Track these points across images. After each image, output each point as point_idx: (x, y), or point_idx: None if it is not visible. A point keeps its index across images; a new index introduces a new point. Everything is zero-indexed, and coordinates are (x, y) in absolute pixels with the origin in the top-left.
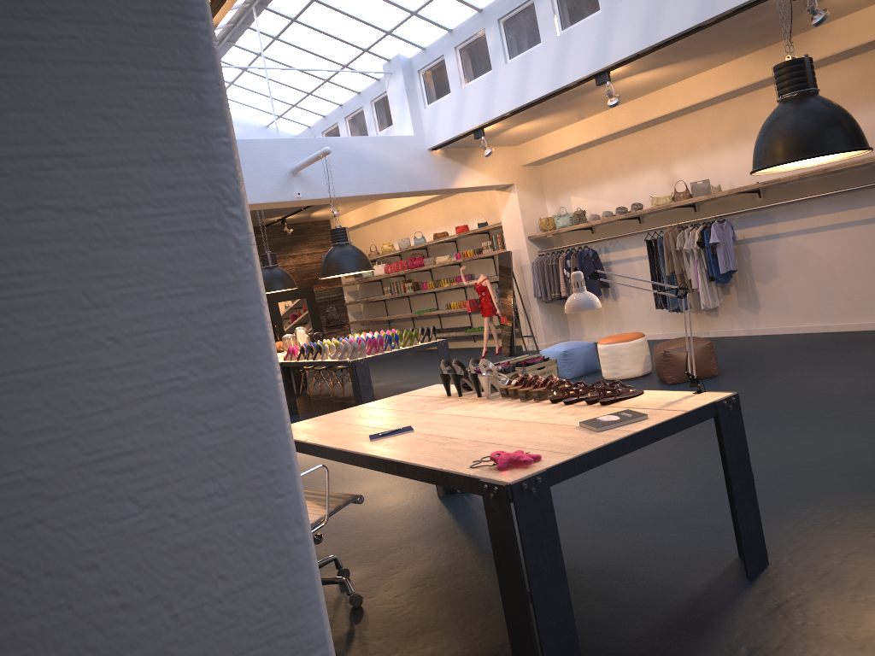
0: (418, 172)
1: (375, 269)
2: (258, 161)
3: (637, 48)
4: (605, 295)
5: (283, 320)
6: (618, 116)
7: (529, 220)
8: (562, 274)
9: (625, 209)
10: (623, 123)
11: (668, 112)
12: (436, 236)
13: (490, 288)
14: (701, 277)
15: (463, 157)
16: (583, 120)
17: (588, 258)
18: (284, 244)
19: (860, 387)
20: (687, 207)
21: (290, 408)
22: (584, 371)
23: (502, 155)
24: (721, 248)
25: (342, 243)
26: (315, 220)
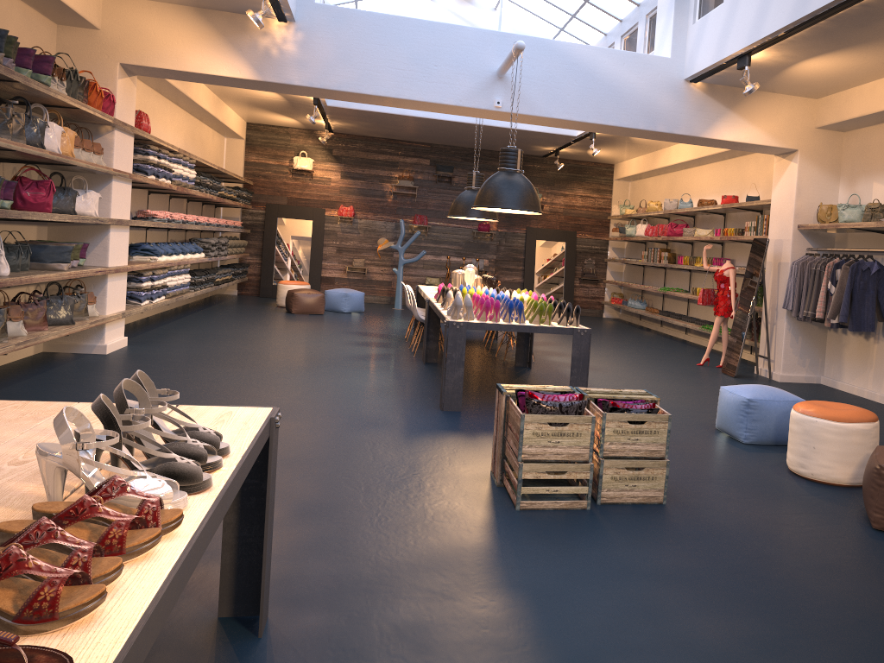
0: (662, 107)
1: (638, 228)
2: (459, 54)
3: None
4: (883, 333)
5: (536, 260)
6: None
7: (806, 204)
8: (825, 287)
9: None
10: None
11: None
12: (701, 202)
13: (731, 280)
14: None
15: (732, 100)
16: None
17: (868, 274)
18: (559, 180)
19: None
20: None
21: (428, 355)
22: (773, 440)
23: (791, 108)
24: None
25: (508, 168)
26: (598, 162)
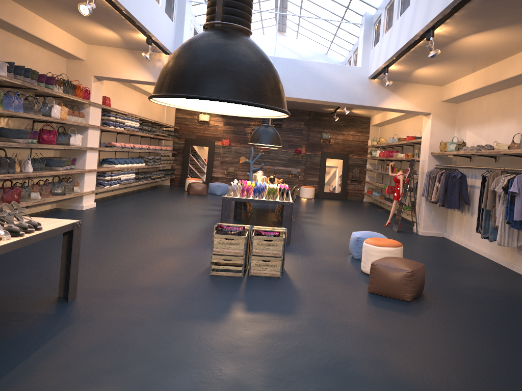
0: (356, 92)
1: (377, 152)
2: None
3: (441, 8)
4: (467, 210)
5: (326, 169)
6: (491, 72)
7: (436, 141)
8: (436, 185)
9: (483, 148)
10: (493, 78)
11: (519, 73)
12: (399, 139)
13: (401, 181)
14: (503, 217)
15: (394, 87)
16: (474, 73)
17: (455, 178)
18: (339, 126)
19: (430, 375)
20: (519, 157)
21: (236, 215)
22: None
23: (427, 91)
24: (520, 199)
25: (264, 124)
26: (361, 116)
